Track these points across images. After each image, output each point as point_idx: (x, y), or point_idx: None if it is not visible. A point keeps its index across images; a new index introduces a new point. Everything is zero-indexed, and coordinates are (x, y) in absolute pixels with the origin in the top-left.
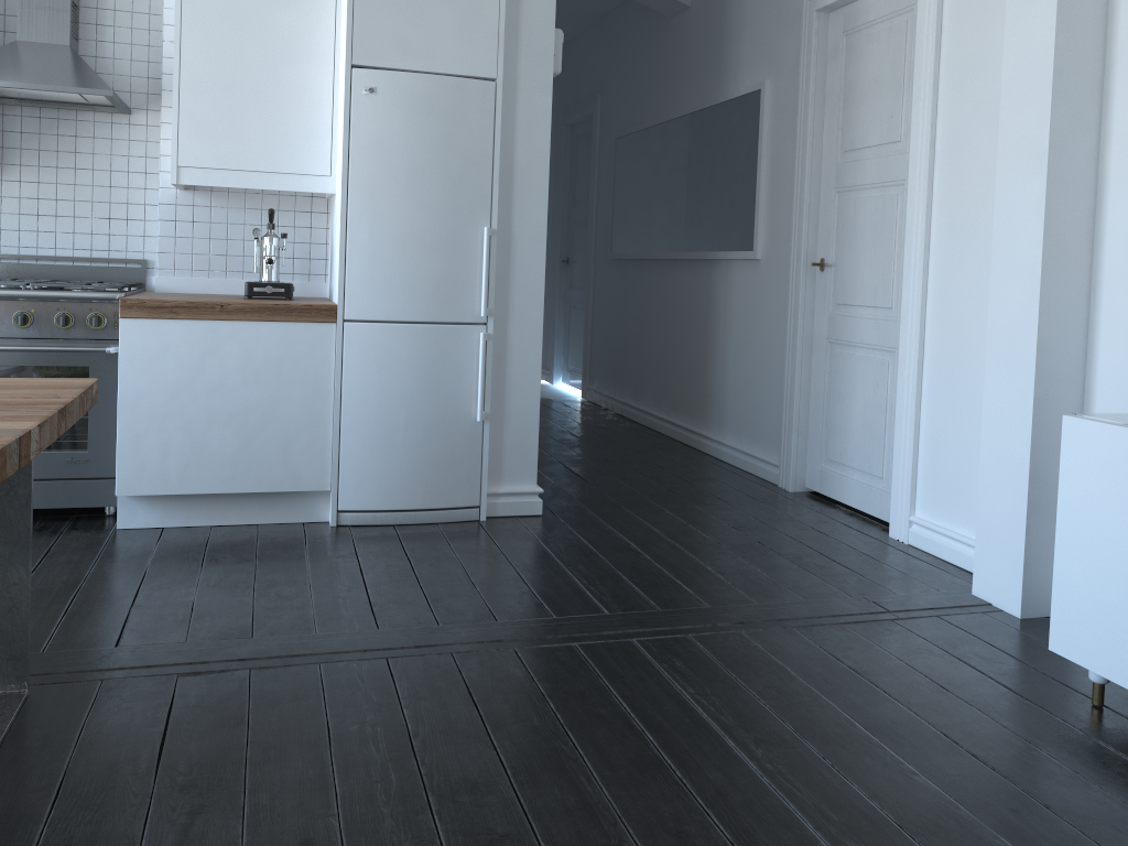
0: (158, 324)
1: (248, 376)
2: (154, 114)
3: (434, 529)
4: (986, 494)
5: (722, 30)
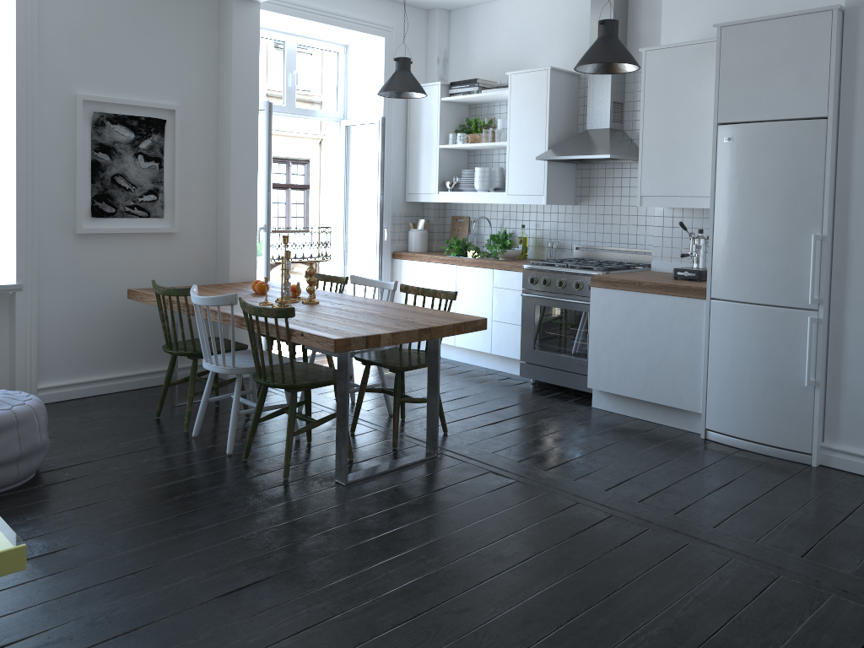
0: (607, 291)
1: (653, 328)
2: None
3: (762, 459)
4: None
5: None
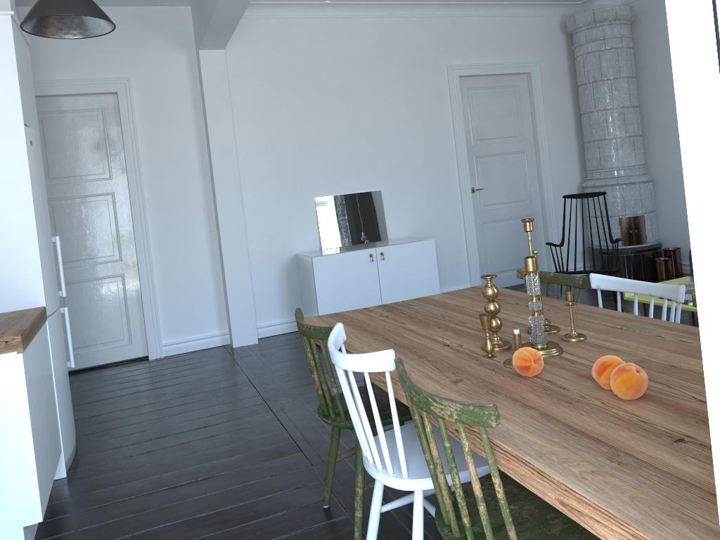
0: (27, 351)
1: (43, 377)
2: None
3: (92, 444)
4: (233, 307)
5: None
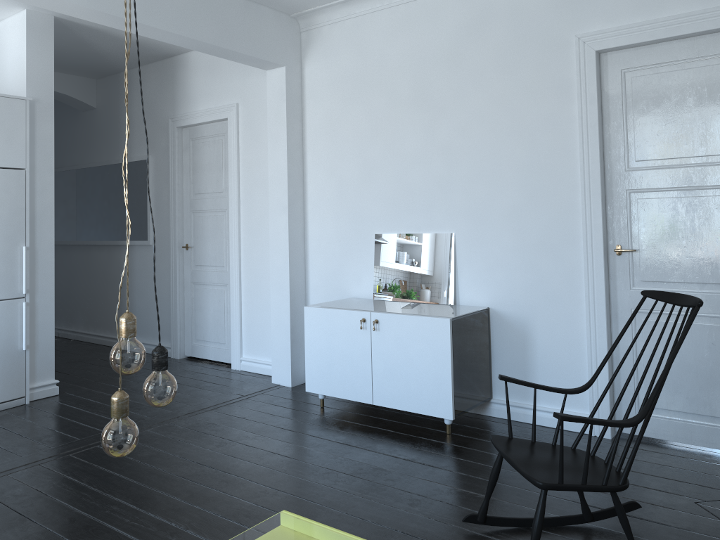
0: None
1: None
2: None
3: (3, 413)
4: (274, 340)
5: (119, 125)
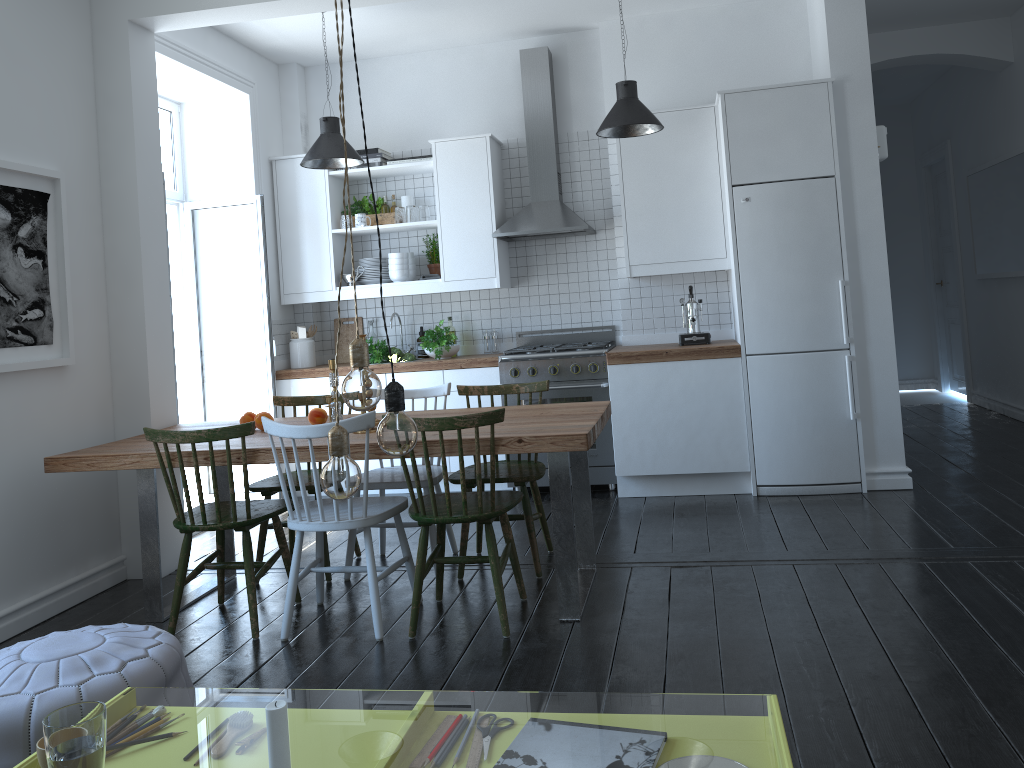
0: (629, 367)
1: (687, 396)
2: (609, 231)
3: (827, 497)
4: None
5: None
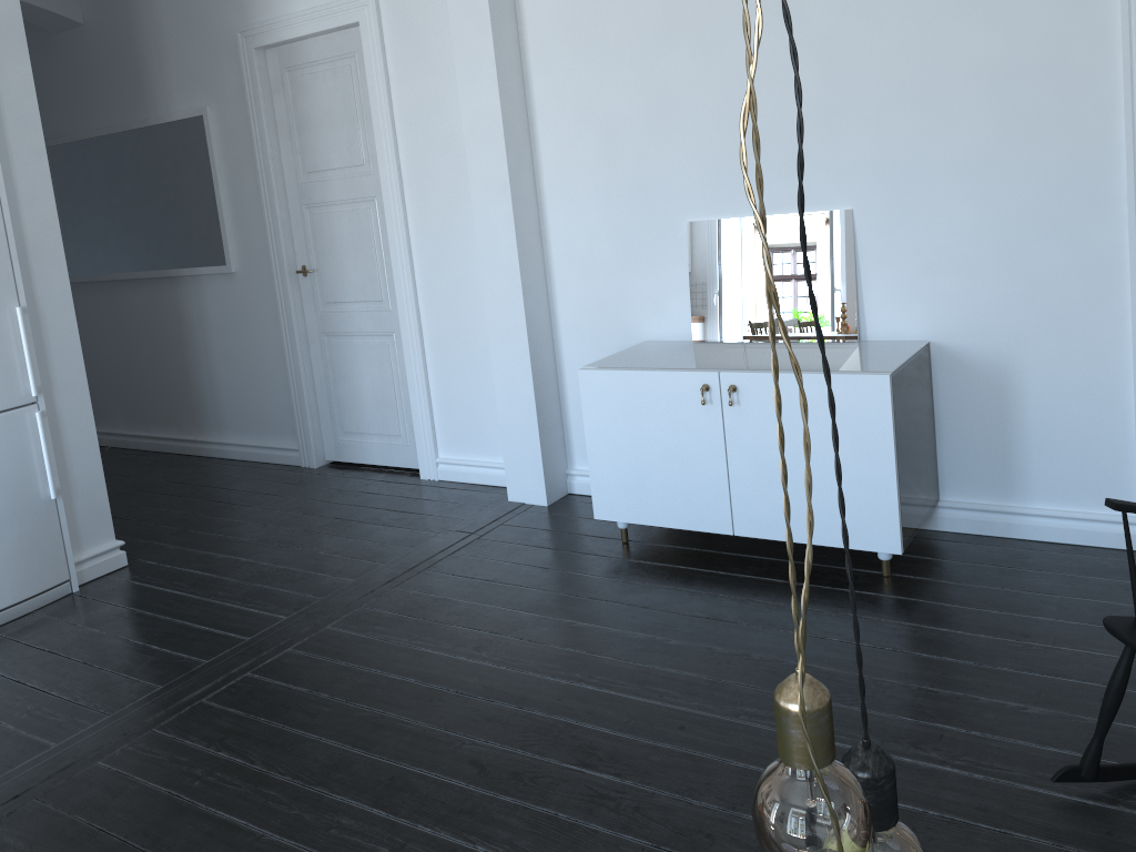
0: None
1: None
2: None
3: (38, 617)
4: (506, 428)
5: (135, 53)
